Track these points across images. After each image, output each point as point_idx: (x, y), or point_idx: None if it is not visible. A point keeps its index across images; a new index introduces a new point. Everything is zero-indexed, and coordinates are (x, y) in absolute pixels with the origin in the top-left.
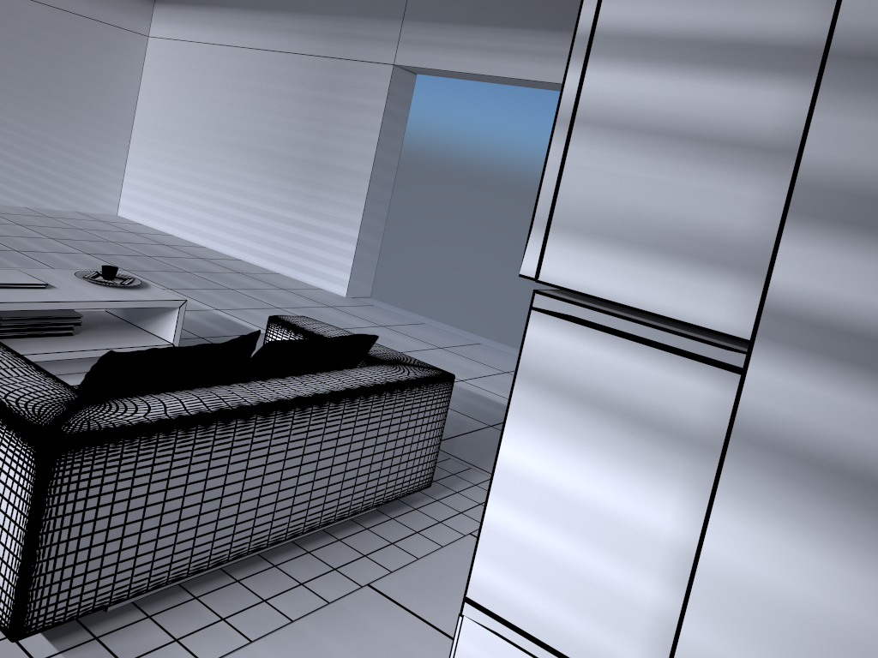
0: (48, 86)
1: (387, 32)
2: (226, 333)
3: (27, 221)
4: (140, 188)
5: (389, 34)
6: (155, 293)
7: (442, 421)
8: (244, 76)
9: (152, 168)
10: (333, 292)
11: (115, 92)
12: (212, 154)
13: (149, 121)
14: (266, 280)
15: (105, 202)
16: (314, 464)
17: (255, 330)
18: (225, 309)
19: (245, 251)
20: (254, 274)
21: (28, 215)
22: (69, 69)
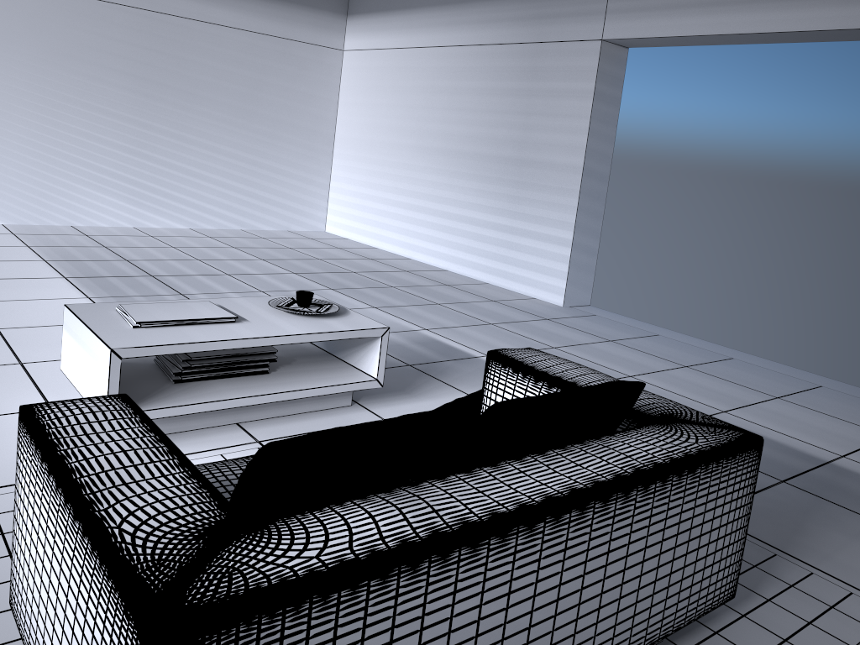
0: (254, 110)
1: (592, 4)
2: (436, 358)
3: (241, 243)
4: (344, 203)
5: (594, 6)
6: (354, 320)
7: (748, 505)
8: (438, 77)
9: (354, 181)
10: (548, 301)
11: (315, 110)
12: (411, 162)
13: (349, 134)
14: (474, 292)
15: (312, 219)
16: (576, 596)
17: (468, 352)
18: (434, 328)
19: (450, 261)
20: (461, 285)
21: (243, 237)
22: (272, 92)
